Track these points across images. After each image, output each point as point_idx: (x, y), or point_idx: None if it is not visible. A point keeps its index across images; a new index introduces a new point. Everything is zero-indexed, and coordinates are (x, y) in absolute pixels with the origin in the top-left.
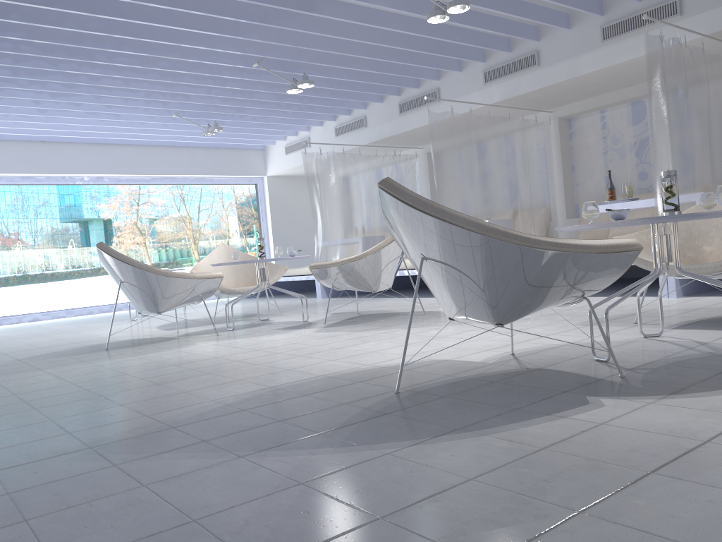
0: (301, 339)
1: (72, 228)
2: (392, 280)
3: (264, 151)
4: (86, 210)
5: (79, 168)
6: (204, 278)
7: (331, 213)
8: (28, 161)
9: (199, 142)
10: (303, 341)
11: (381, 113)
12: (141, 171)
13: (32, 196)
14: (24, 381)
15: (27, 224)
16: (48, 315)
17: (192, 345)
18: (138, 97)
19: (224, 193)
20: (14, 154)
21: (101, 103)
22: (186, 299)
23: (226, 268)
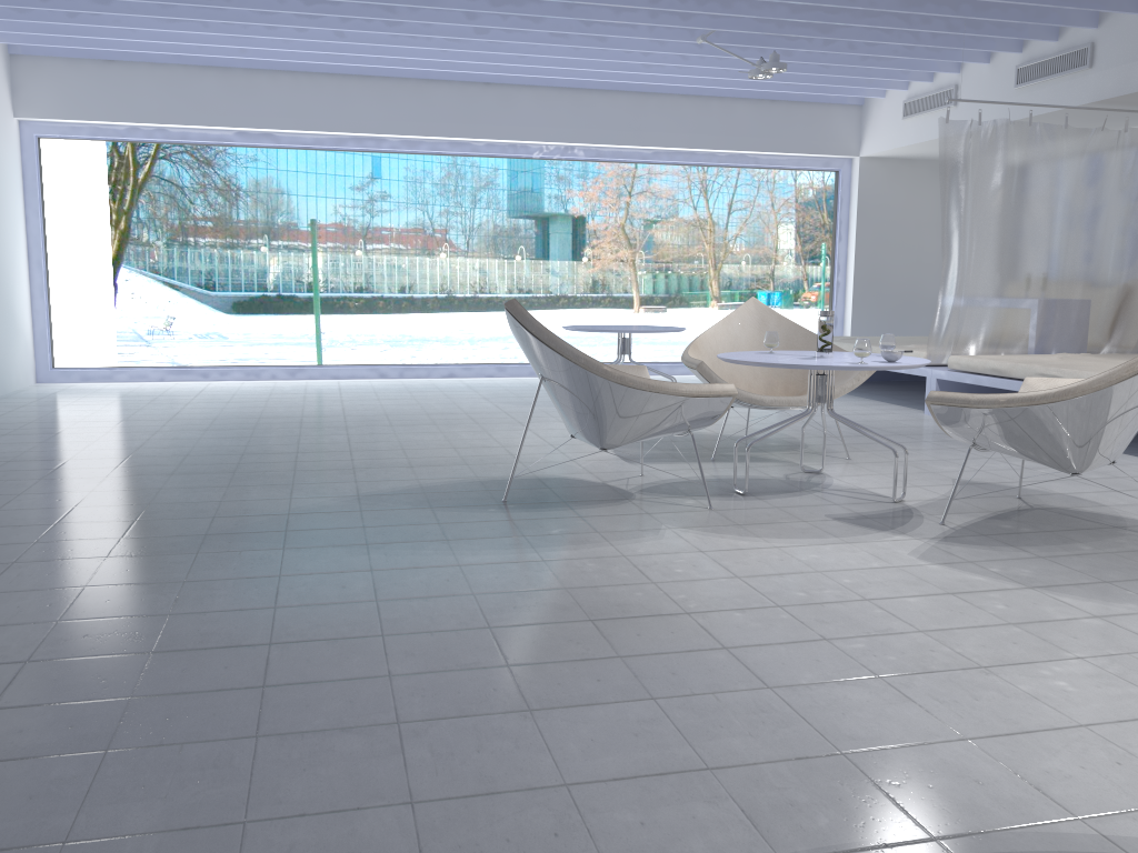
0: (884, 585)
1: (524, 227)
2: (1123, 449)
3: (860, 109)
4: (548, 200)
5: (537, 131)
6: (695, 396)
7: (982, 247)
8: (462, 116)
9: (742, 89)
10: (889, 594)
11: (1133, 36)
12: (636, 140)
13: (470, 172)
14: (317, 587)
15: (460, 217)
16: (469, 371)
17: (653, 536)
18: (636, 6)
19: (777, 183)
20: (442, 104)
21: (574, 17)
22: (657, 430)
23: (753, 349)
